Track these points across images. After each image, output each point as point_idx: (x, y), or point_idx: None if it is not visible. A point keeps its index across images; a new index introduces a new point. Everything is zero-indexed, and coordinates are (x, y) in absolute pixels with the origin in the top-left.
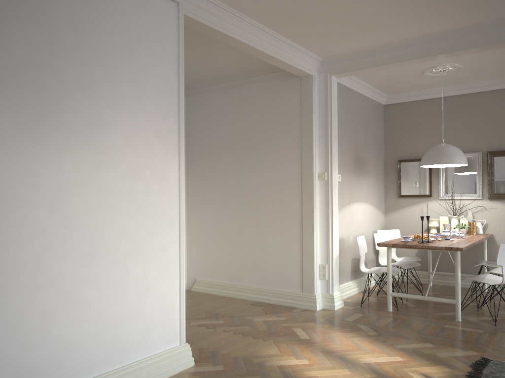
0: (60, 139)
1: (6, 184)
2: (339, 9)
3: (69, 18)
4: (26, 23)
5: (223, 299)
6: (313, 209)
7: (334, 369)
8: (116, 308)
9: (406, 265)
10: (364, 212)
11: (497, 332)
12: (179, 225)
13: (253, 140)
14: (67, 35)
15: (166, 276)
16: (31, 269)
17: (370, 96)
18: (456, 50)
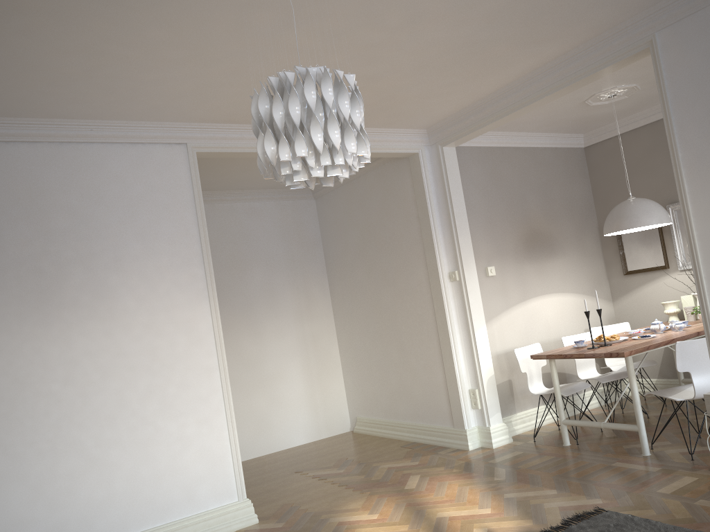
0: (65, 316)
1: (16, 366)
2: (368, 92)
3: (60, 204)
4: (18, 223)
5: (376, 442)
6: (446, 321)
7: (393, 525)
8: (149, 467)
9: (607, 377)
10: (561, 307)
11: (679, 470)
12: (220, 374)
13: (379, 241)
14: (60, 220)
15: (209, 429)
16: (51, 438)
17: (547, 144)
18: (561, 87)
